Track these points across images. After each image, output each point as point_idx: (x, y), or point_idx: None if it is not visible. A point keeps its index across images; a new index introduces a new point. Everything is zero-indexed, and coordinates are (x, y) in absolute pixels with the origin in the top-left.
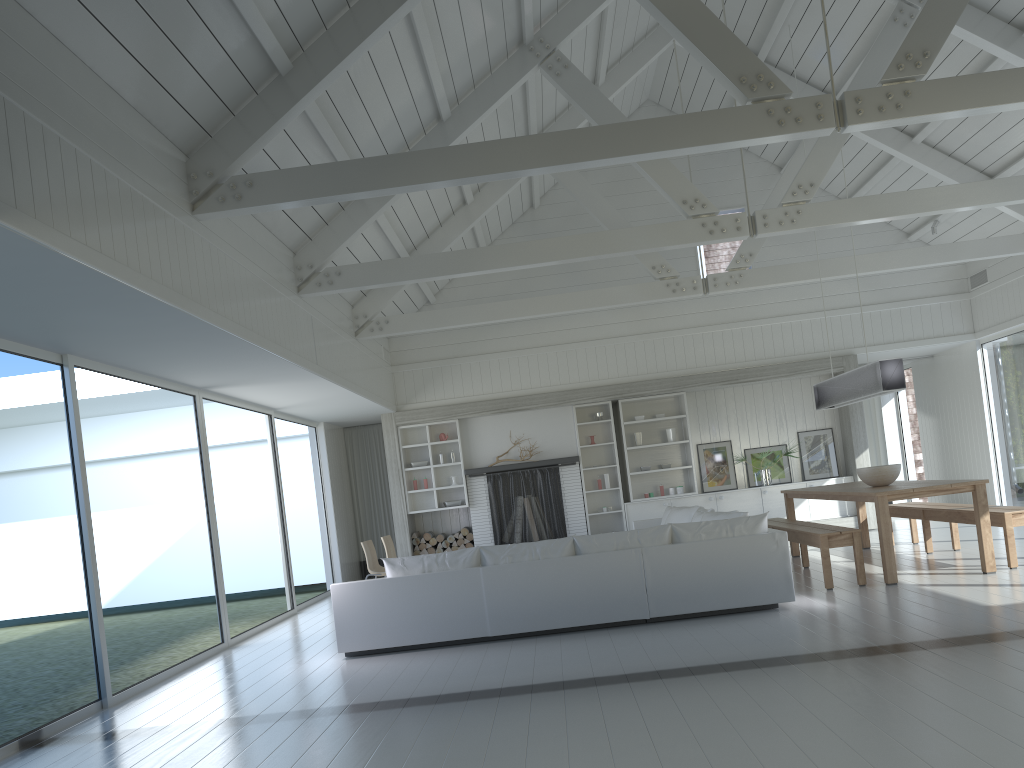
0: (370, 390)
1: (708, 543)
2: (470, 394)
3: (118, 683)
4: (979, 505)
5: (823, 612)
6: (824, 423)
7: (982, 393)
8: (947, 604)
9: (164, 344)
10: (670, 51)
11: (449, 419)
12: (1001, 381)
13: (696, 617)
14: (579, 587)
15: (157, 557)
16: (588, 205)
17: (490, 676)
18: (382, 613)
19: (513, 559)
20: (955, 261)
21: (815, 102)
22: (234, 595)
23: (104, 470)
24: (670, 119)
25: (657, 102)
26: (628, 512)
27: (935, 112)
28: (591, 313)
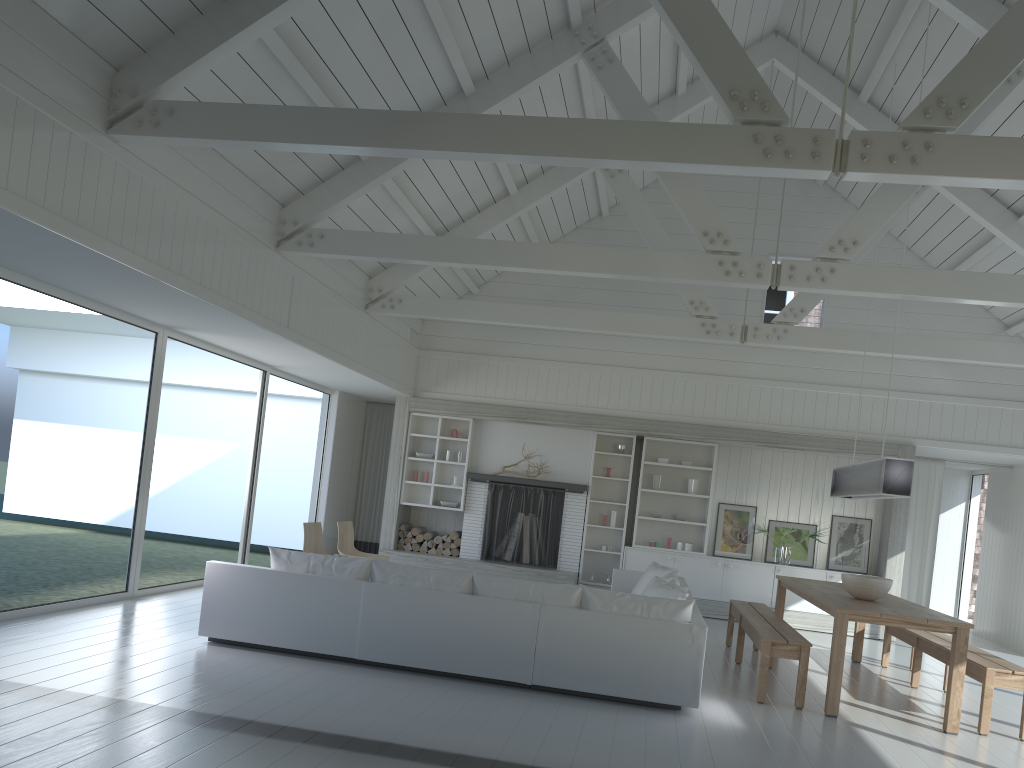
0: (374, 368)
1: (615, 618)
2: (491, 396)
3: (10, 606)
4: (956, 652)
5: (719, 731)
6: (864, 512)
7: None
8: (860, 762)
9: (73, 268)
10: (774, 74)
11: (463, 416)
12: None
13: (586, 696)
14: (463, 630)
15: (166, 488)
16: (637, 221)
17: (297, 707)
18: (252, 605)
19: (403, 582)
20: None
21: (814, 136)
22: (237, 543)
23: (137, 391)
24: (639, 125)
25: None
26: (626, 557)
27: (958, 175)
28: (636, 339)
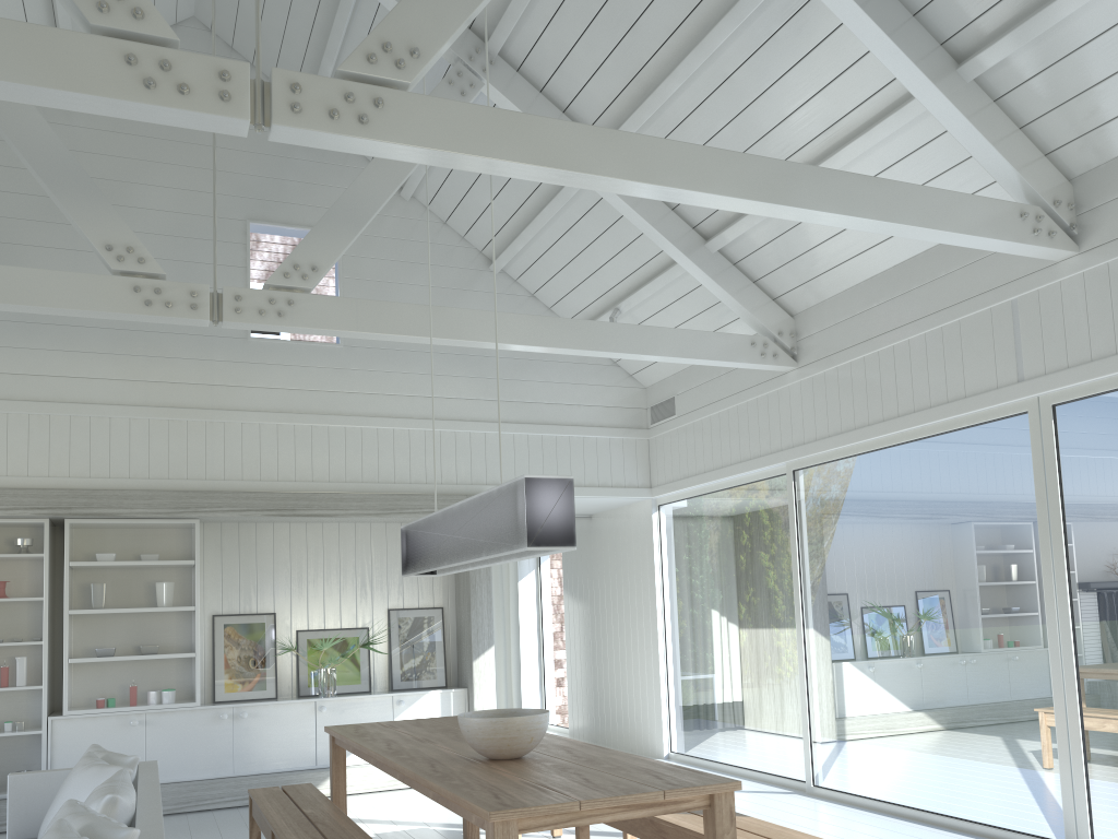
0: None
1: None
2: None
3: None
4: None
5: None
6: (432, 598)
7: (656, 576)
8: None
9: None
10: None
11: None
12: (683, 562)
13: None
14: None
15: None
16: None
17: None
18: None
19: None
20: (650, 356)
21: None
22: None
23: None
24: None
25: (210, 26)
26: (55, 735)
27: None
28: (31, 351)
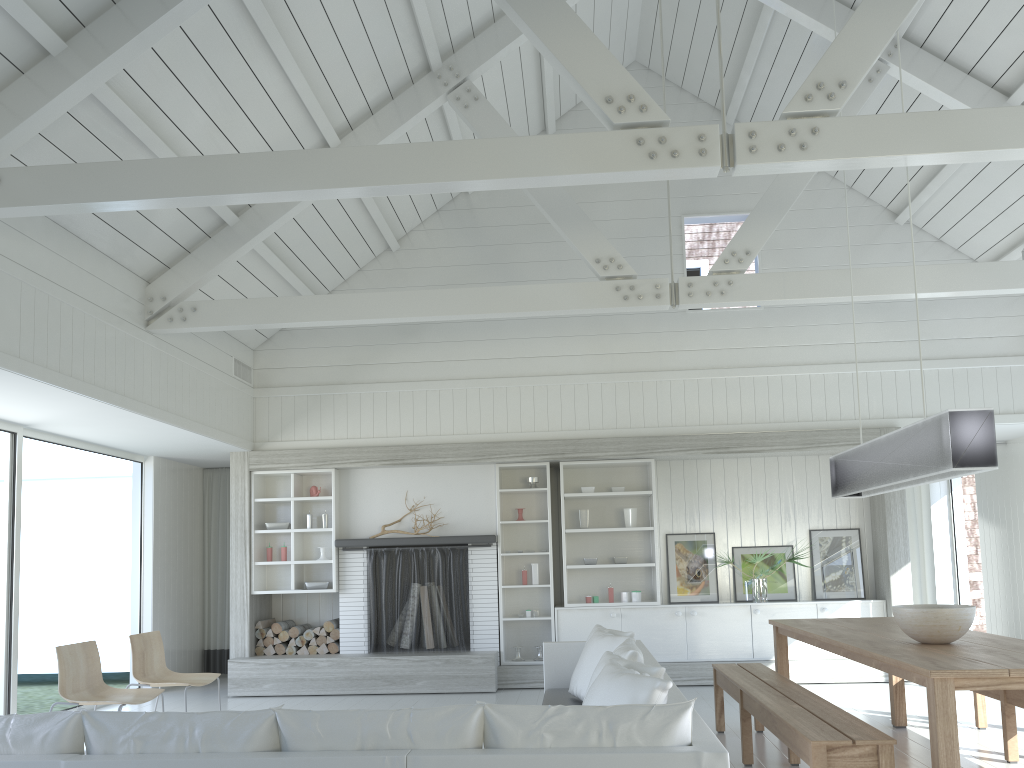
0: (177, 411)
1: (552, 760)
2: (356, 436)
3: None
4: None
5: None
6: (849, 521)
7: None
8: None
9: None
10: None
11: (322, 467)
12: None
13: None
14: None
15: None
16: None
17: None
18: None
19: (145, 746)
20: None
21: None
22: None
23: None
24: None
25: (647, 65)
26: (559, 621)
27: None
28: (532, 339)
